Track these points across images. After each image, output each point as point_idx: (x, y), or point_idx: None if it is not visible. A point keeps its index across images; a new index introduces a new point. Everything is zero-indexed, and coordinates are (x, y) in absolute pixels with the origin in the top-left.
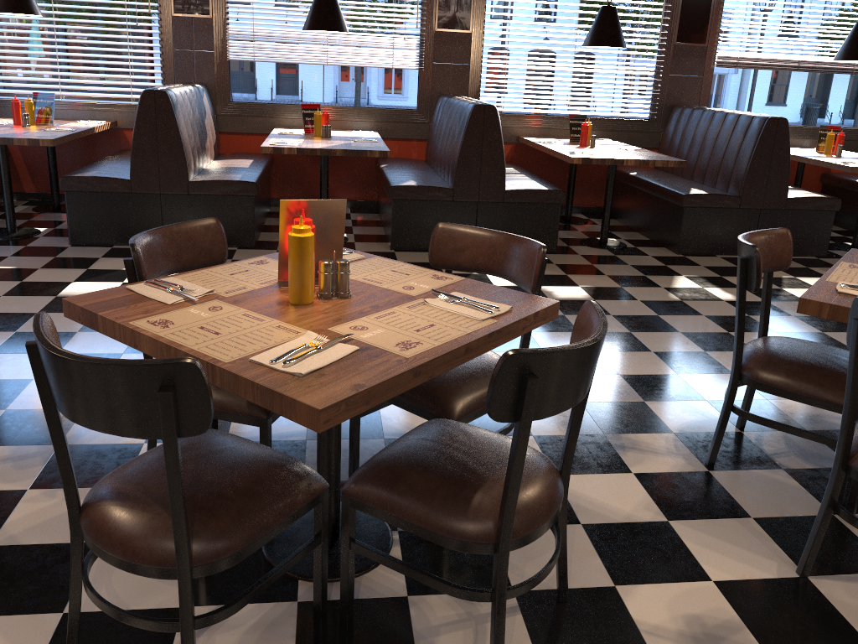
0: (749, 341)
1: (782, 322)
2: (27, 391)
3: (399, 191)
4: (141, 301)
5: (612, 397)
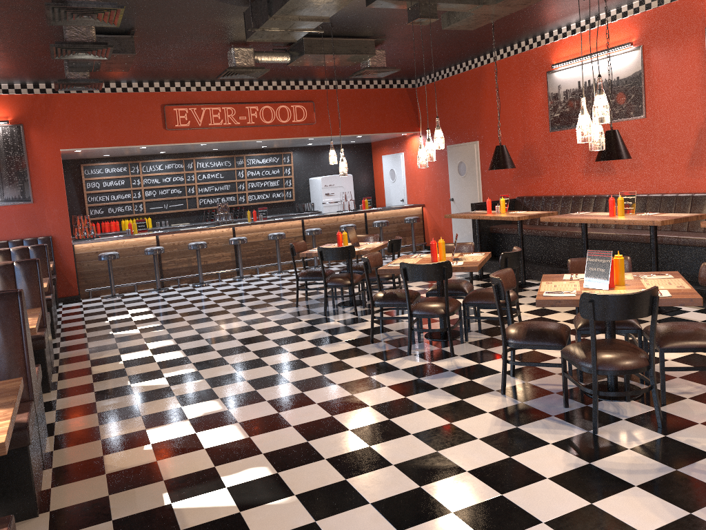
0: (424, 307)
1: (239, 357)
2: (661, 522)
3: (30, 428)
4: (674, 292)
5: (404, 374)
